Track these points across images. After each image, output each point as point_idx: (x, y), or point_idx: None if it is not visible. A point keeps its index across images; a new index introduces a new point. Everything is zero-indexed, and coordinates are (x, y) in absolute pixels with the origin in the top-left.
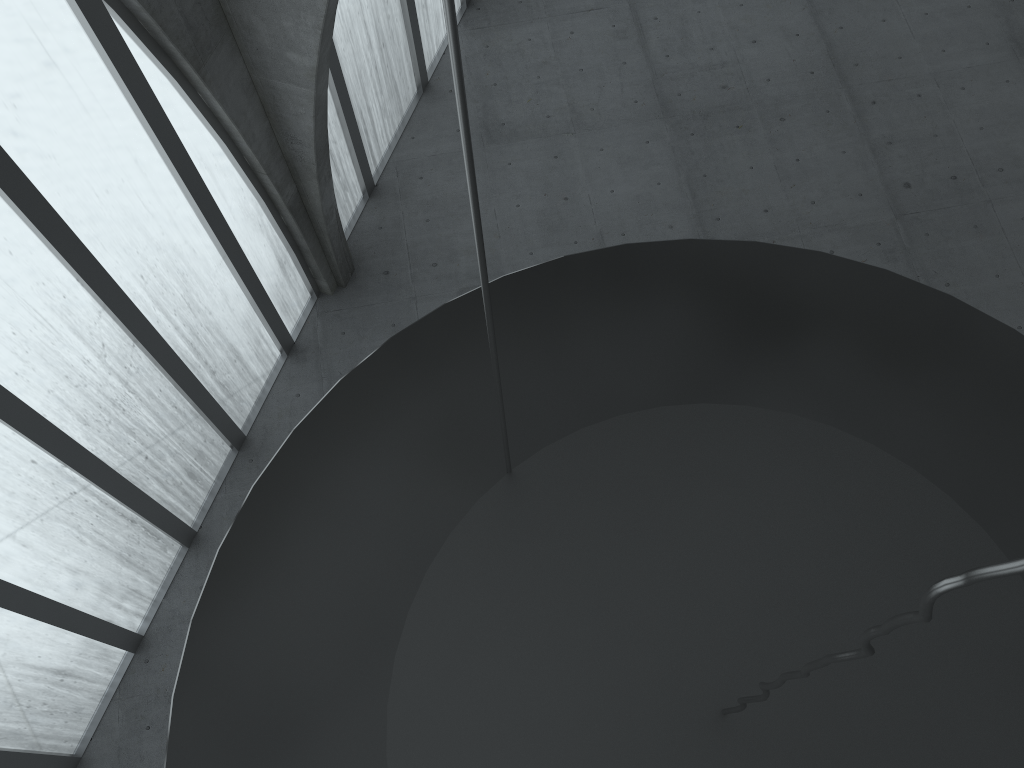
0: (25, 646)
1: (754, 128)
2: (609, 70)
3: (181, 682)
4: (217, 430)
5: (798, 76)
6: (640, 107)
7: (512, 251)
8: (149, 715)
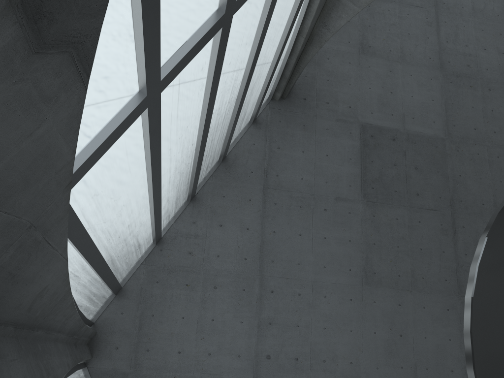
0: (142, 229)
1: (477, 89)
2: (421, 39)
3: (475, 292)
4: (223, 150)
5: (499, 72)
6: (431, 61)
7: (363, 109)
8: (158, 276)
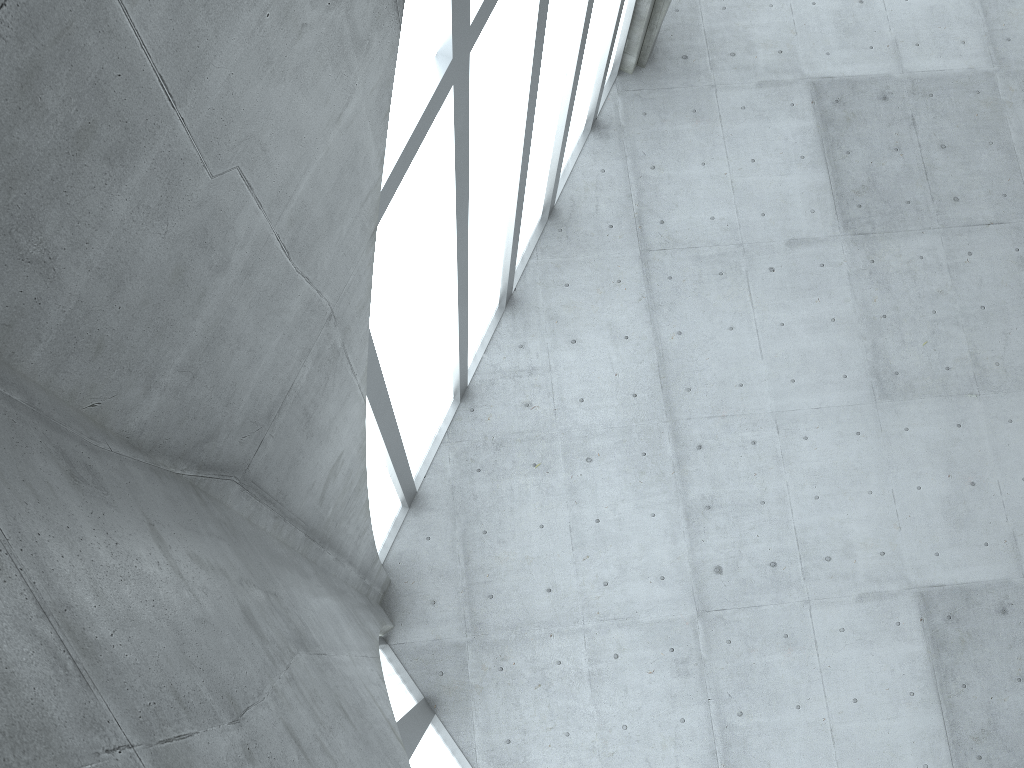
0: (439, 367)
1: None
2: None
3: None
4: (549, 192)
5: None
6: None
7: (809, 49)
8: (479, 459)
